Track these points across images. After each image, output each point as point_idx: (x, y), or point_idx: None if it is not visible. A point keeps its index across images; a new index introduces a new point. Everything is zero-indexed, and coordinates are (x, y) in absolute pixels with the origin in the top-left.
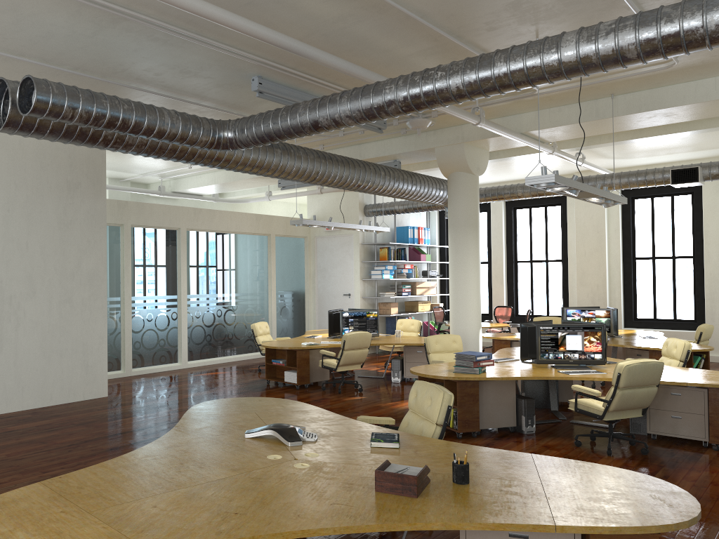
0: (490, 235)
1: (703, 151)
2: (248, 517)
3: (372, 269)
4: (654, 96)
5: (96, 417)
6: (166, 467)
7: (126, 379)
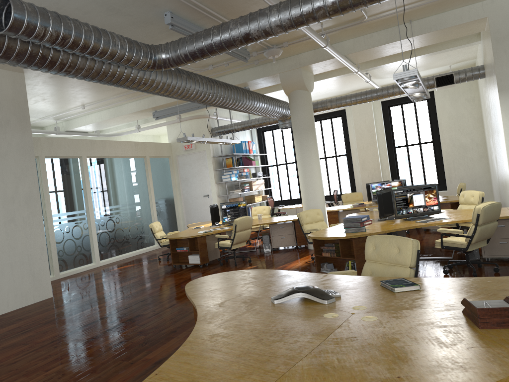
0: None
1: (437, 68)
2: (418, 379)
3: (221, 175)
4: (440, 19)
5: (57, 315)
6: (247, 343)
7: (57, 281)
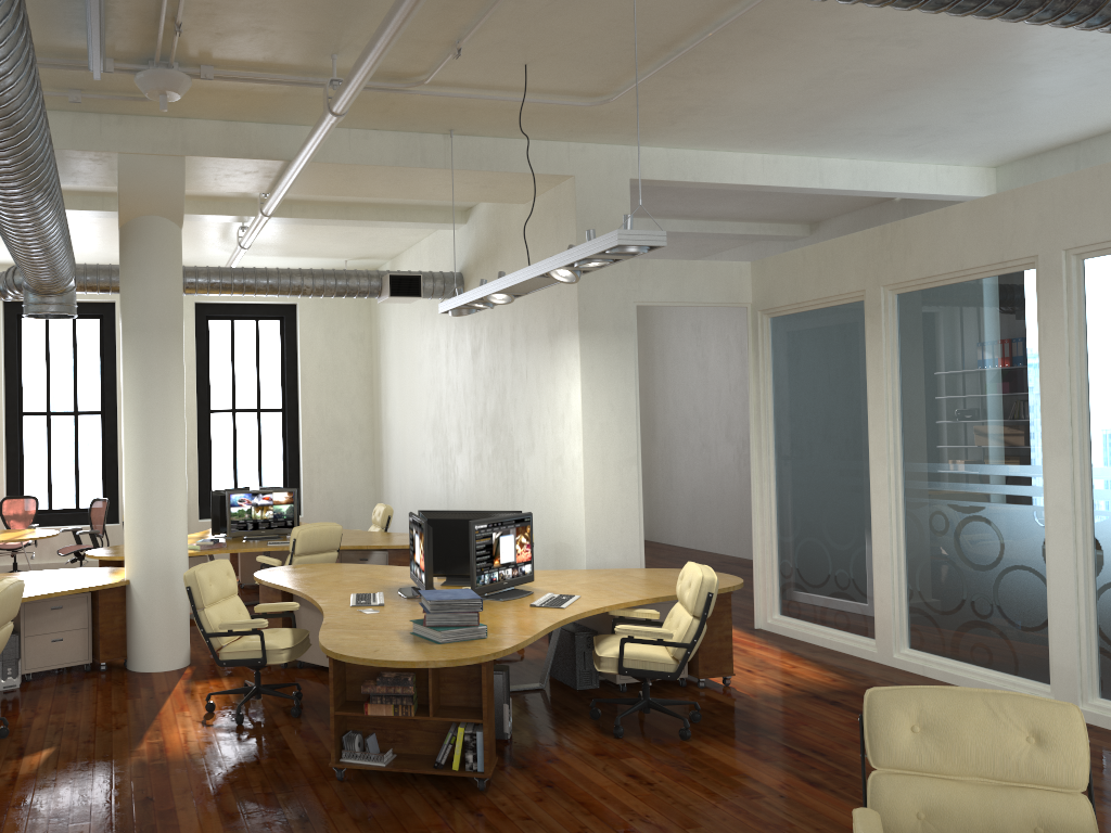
0: None
1: (324, 259)
2: None
3: None
4: (500, 150)
5: None
6: None
7: None
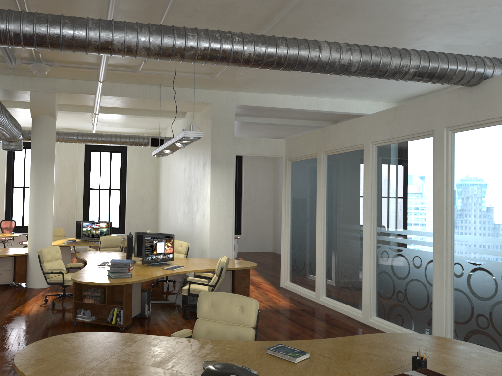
0: None
1: (136, 129)
2: None
3: None
4: (181, 92)
5: None
6: None
7: None
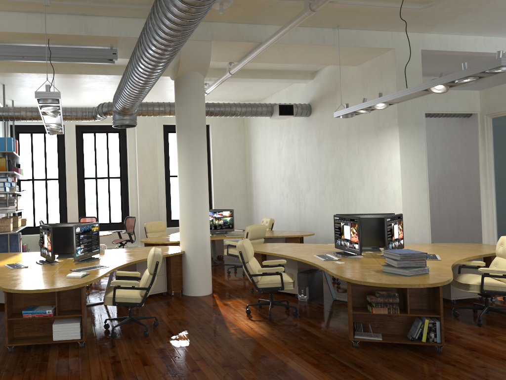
0: (62, 154)
1: (227, 102)
2: None
3: None
4: (359, 36)
5: None
6: None
7: None
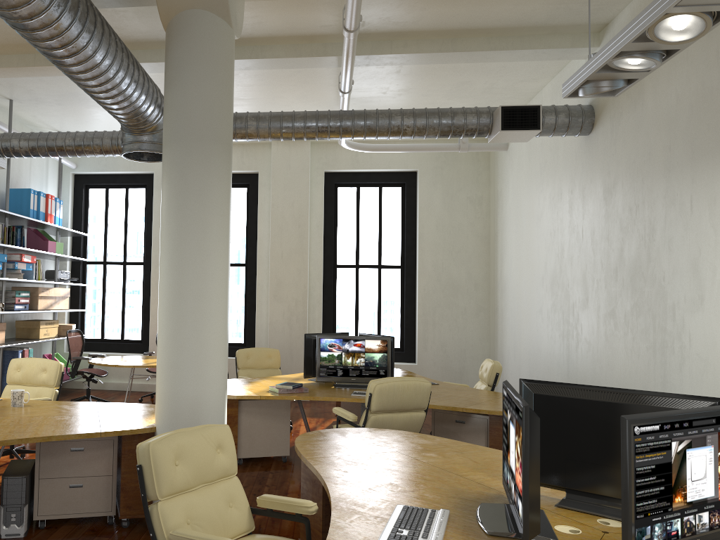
0: (150, 222)
1: None
2: None
3: None
4: None
5: None
6: None
7: None
